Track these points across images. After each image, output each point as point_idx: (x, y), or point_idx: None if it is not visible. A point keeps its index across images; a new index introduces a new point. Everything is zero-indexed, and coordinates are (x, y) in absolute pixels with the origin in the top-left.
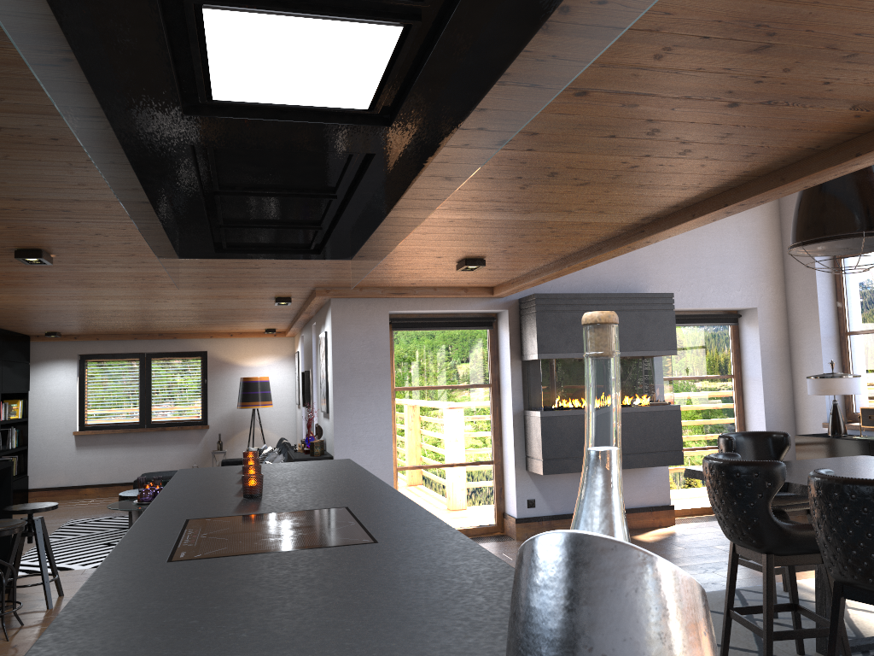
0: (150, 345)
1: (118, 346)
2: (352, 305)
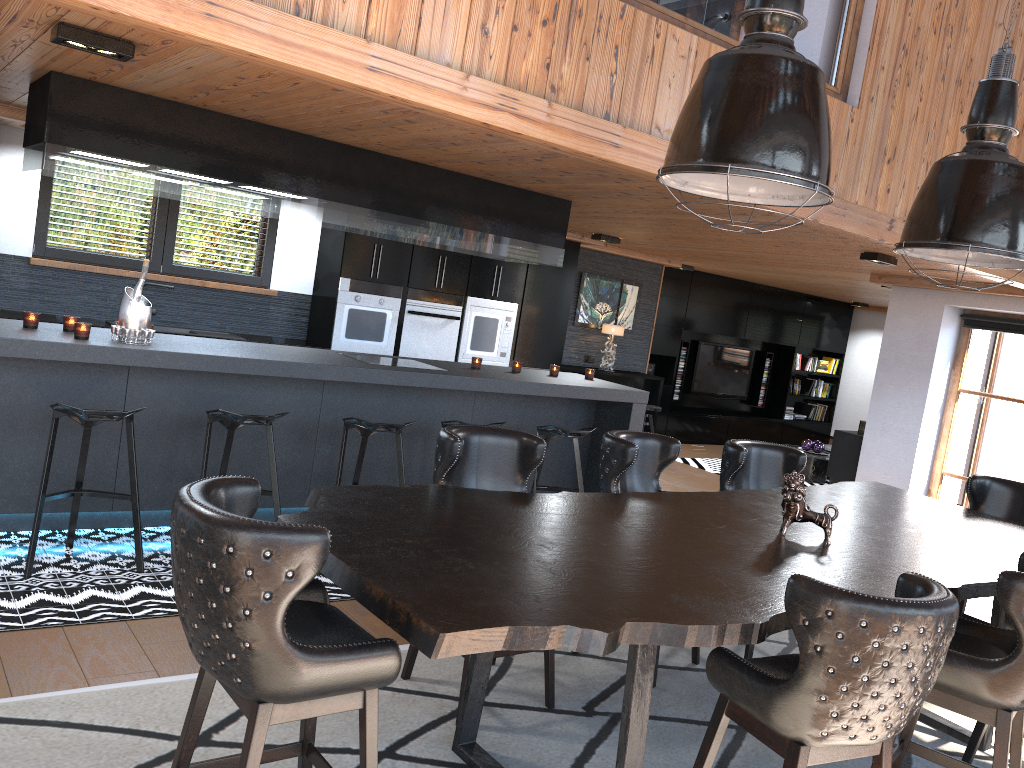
0: None
1: None
2: (909, 294)
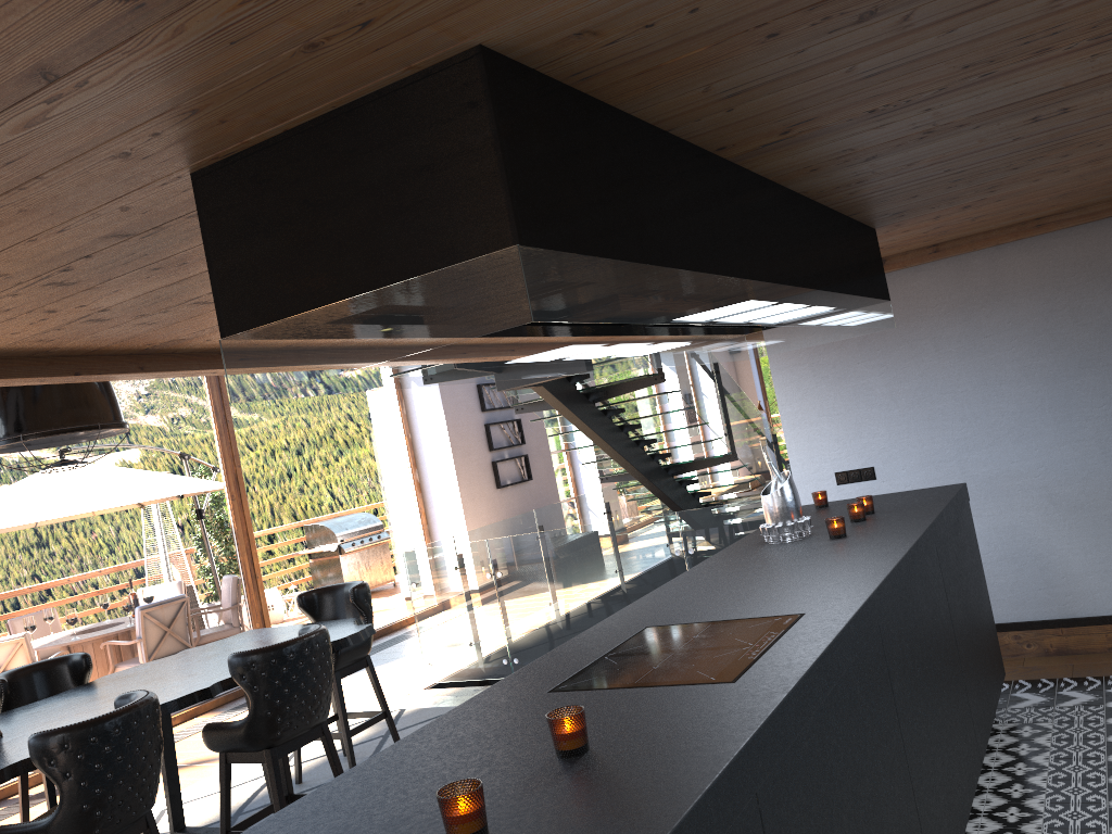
0: None
1: None
2: None
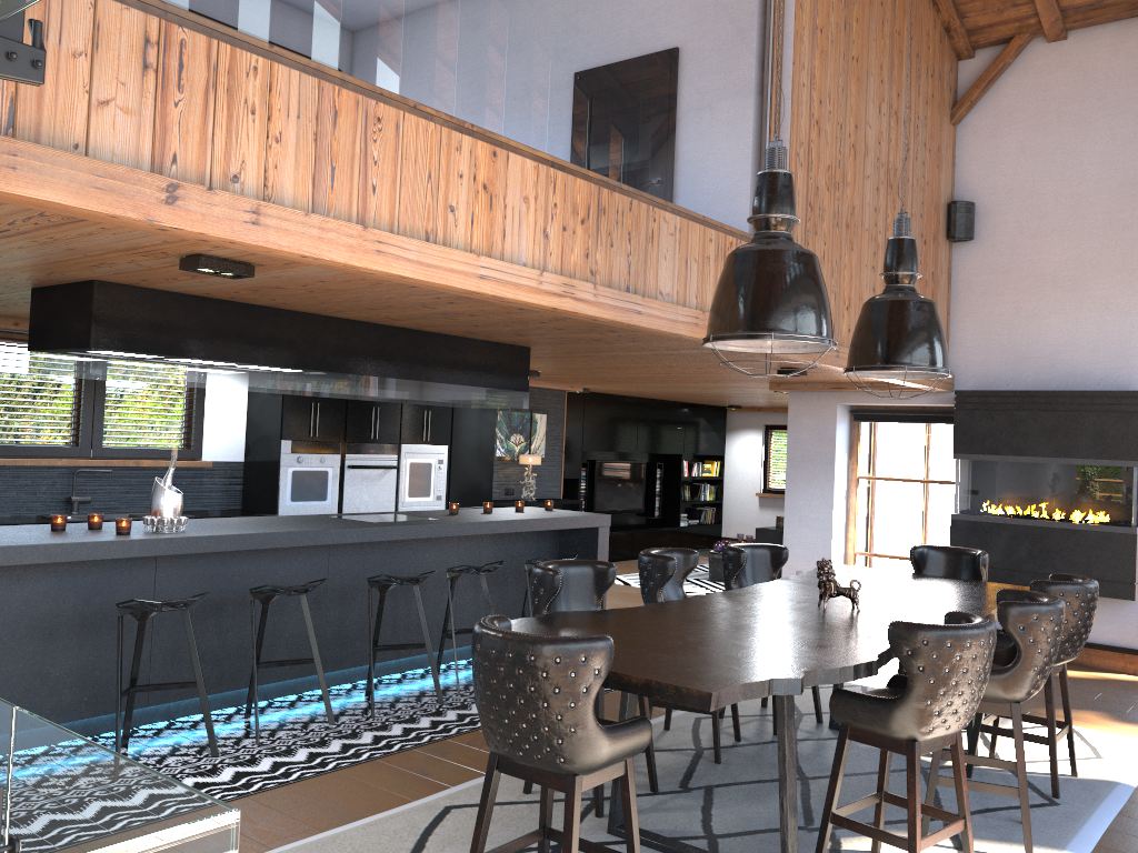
0: None
1: None
2: (805, 397)
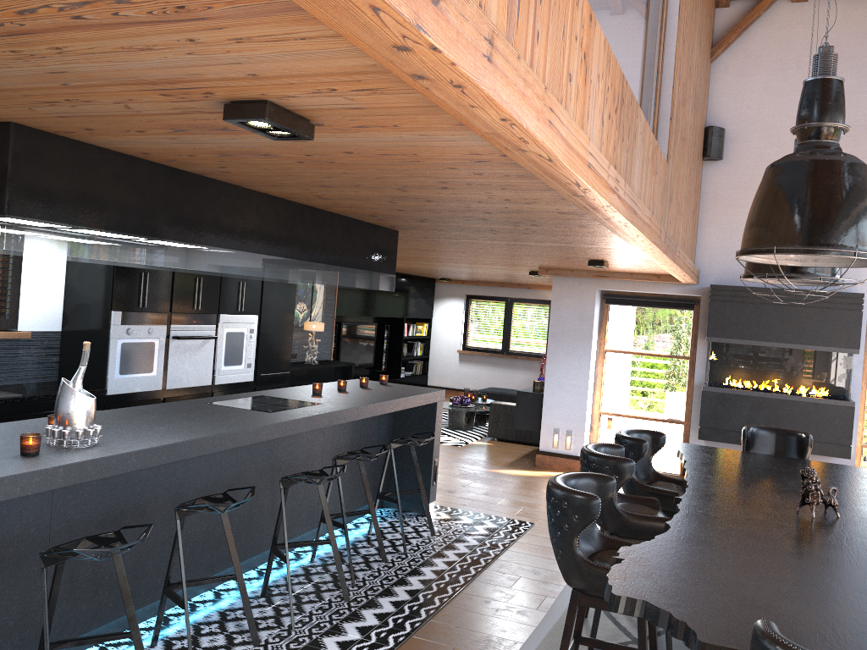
0: (512, 292)
1: (491, 291)
2: (568, 282)
